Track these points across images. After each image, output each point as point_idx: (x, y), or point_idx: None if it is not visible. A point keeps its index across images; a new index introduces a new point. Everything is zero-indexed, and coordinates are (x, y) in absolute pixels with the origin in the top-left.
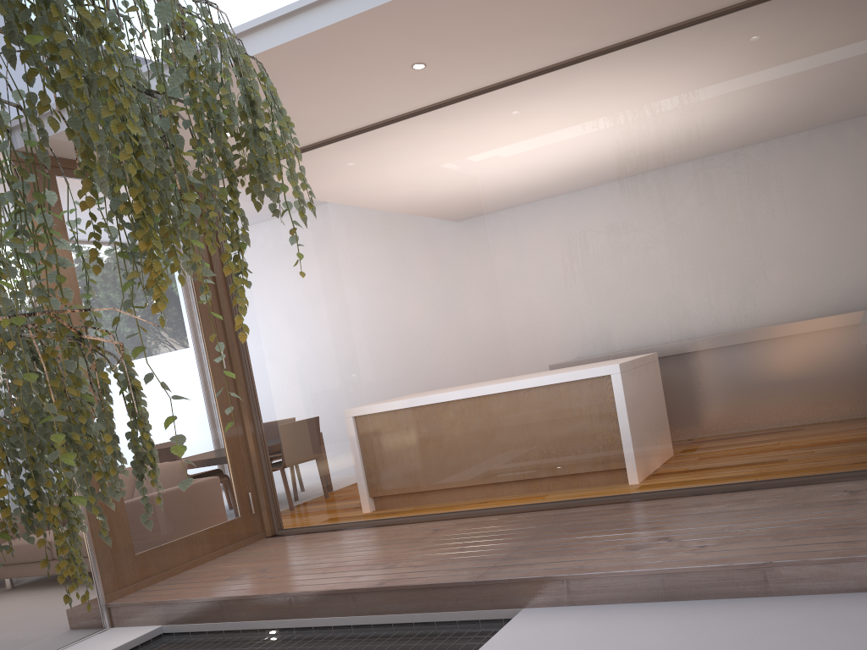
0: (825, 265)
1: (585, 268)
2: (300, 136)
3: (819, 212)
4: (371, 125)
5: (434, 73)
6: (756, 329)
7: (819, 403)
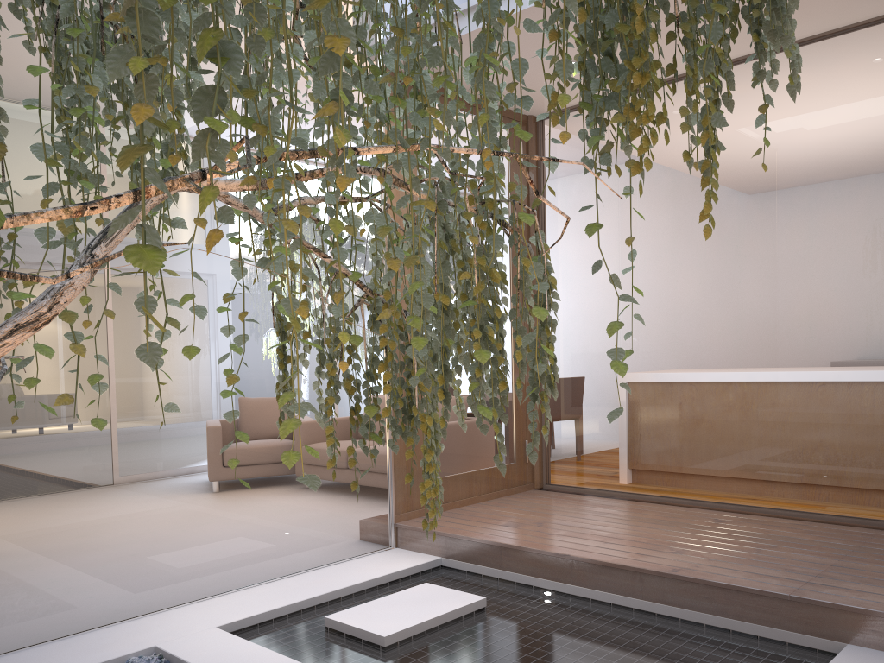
0: None
1: None
2: None
3: None
4: None
5: None
6: None
7: None
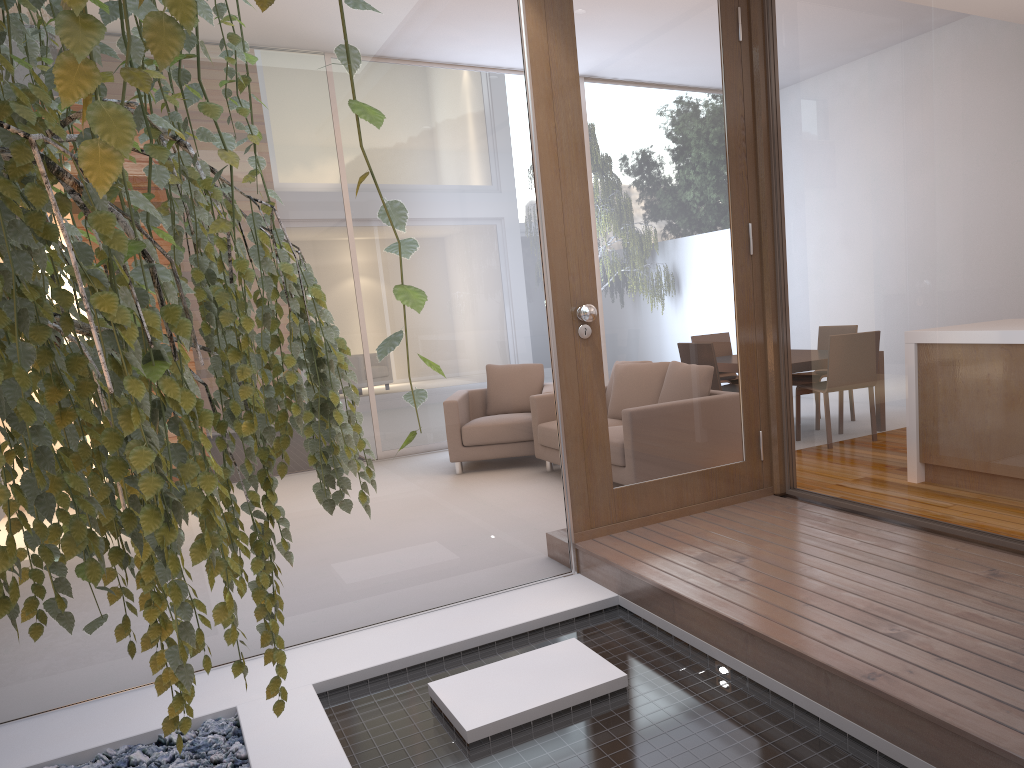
0: None
1: None
2: None
3: None
4: None
5: None
6: None
7: None
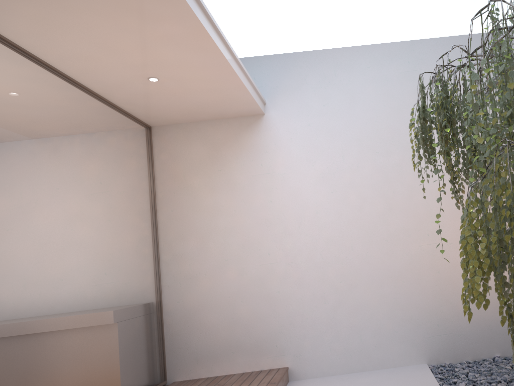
0: (112, 268)
1: None
2: None
3: (111, 234)
4: None
5: None
6: (80, 308)
7: (106, 362)
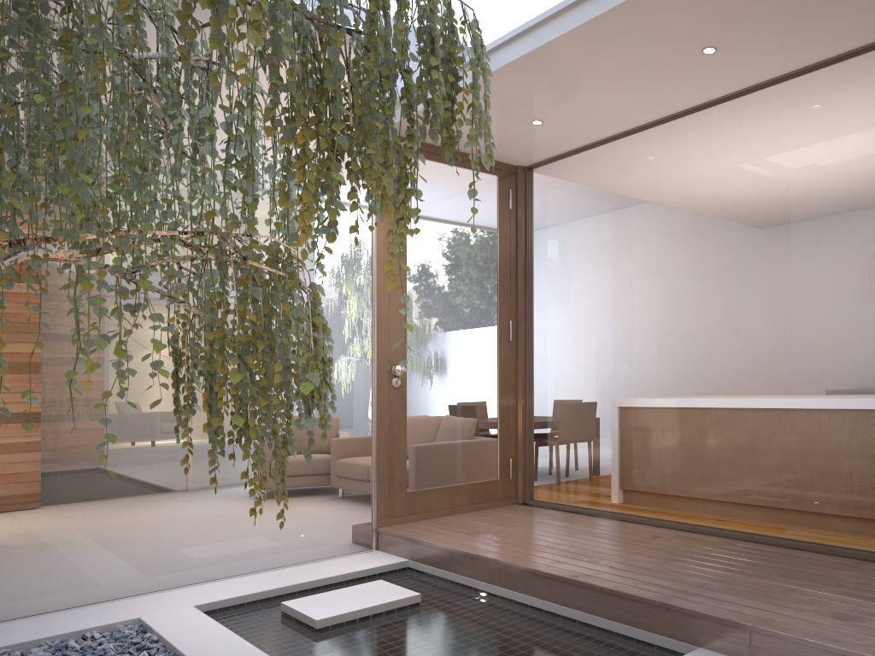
0: None
1: (857, 280)
2: (602, 127)
3: None
4: (666, 117)
5: (726, 58)
6: None
7: None
